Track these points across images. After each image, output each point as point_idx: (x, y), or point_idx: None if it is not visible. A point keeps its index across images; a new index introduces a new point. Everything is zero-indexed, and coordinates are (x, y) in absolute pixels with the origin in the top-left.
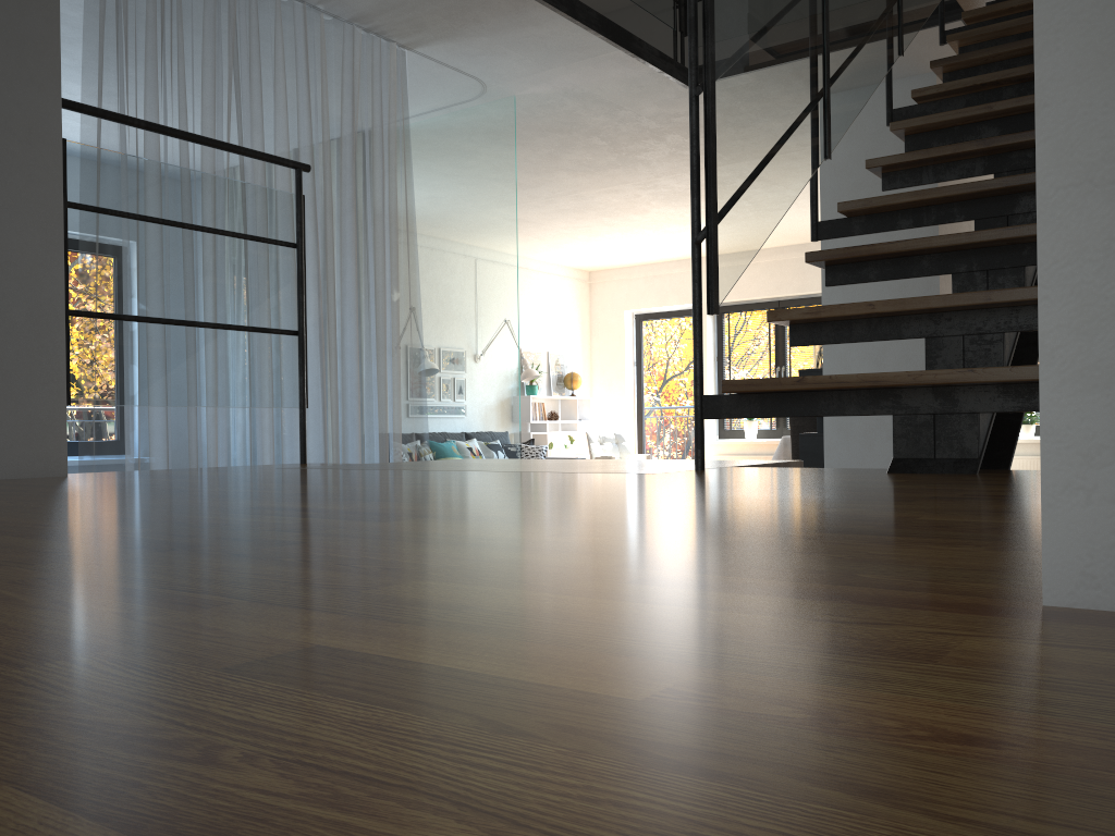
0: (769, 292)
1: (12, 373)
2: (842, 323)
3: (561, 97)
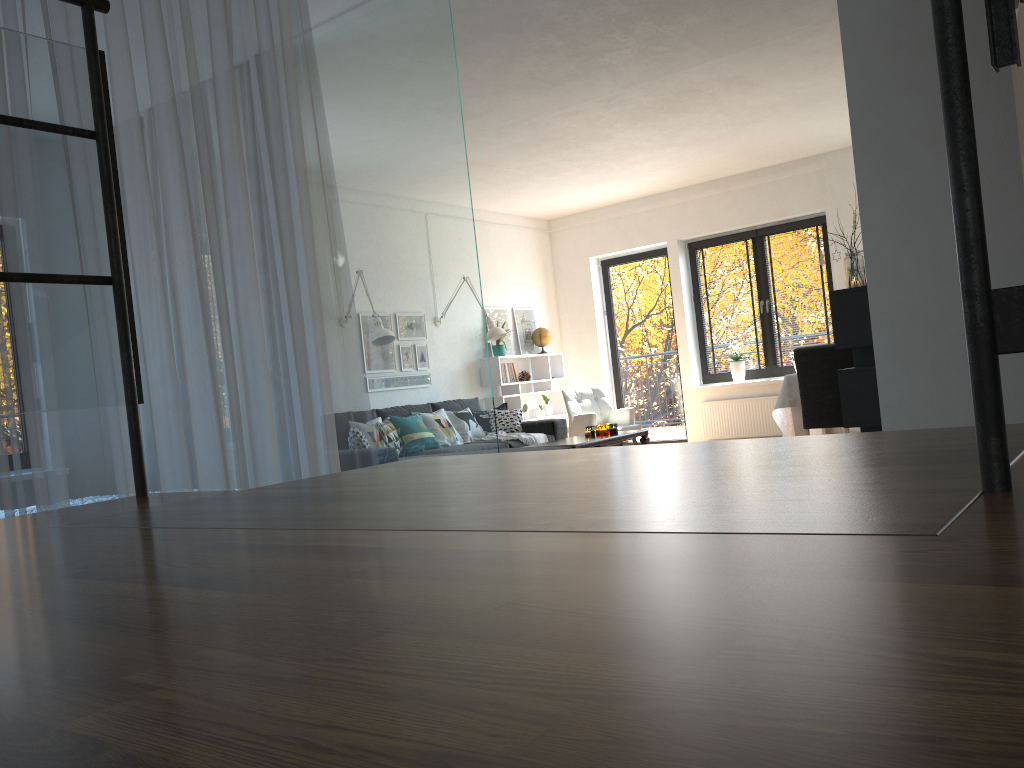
0: (745, 221)
1: None
2: None
3: None
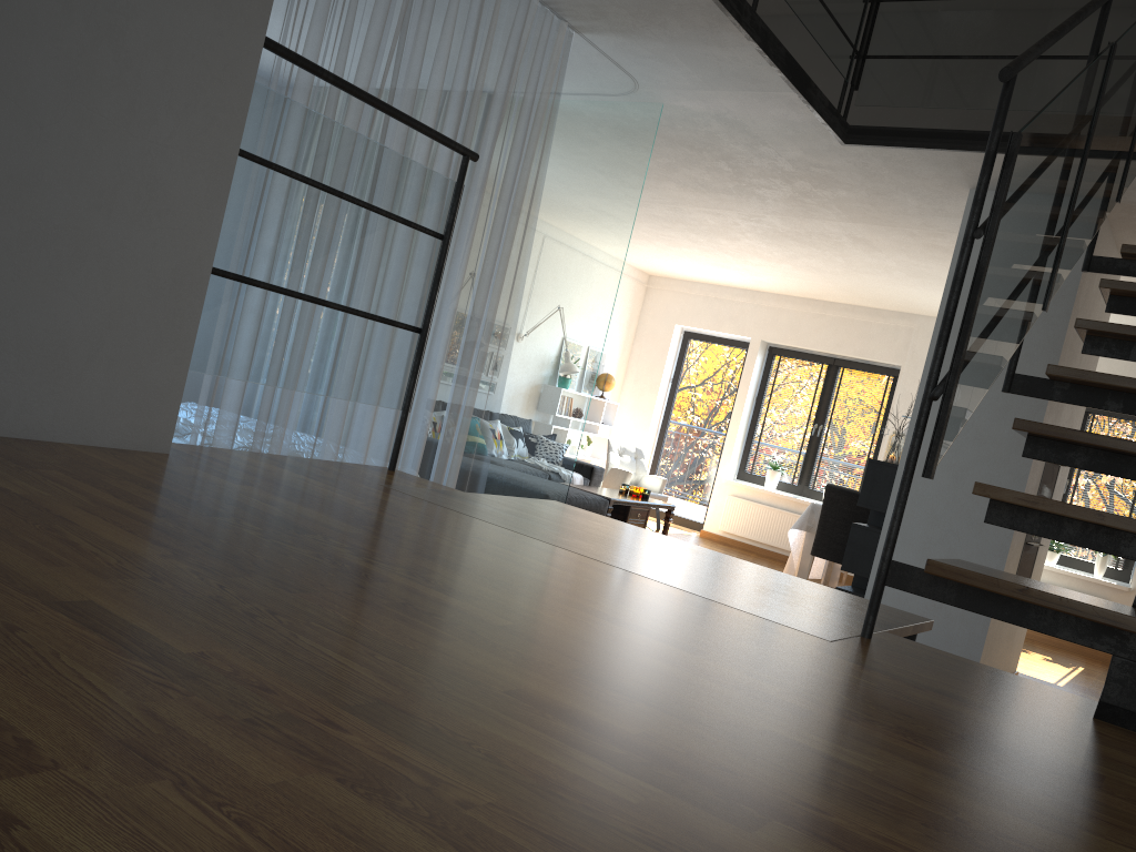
0: (828, 347)
1: (142, 333)
2: (1052, 517)
3: (709, 118)
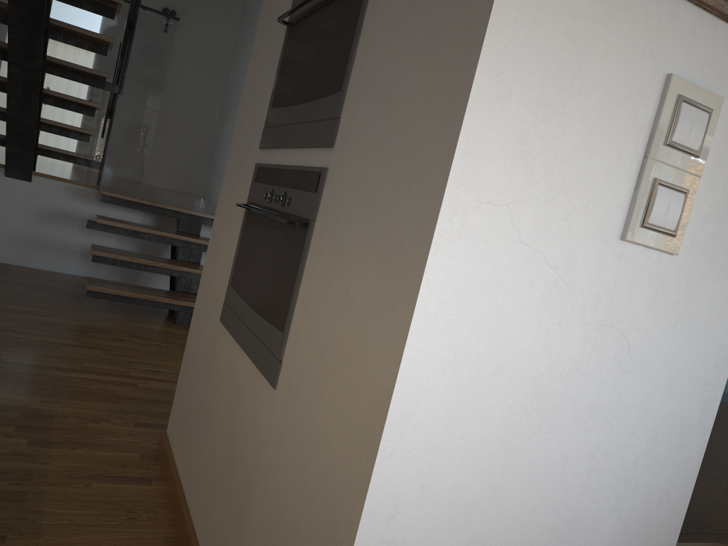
0: None
1: None
2: (70, 131)
3: None
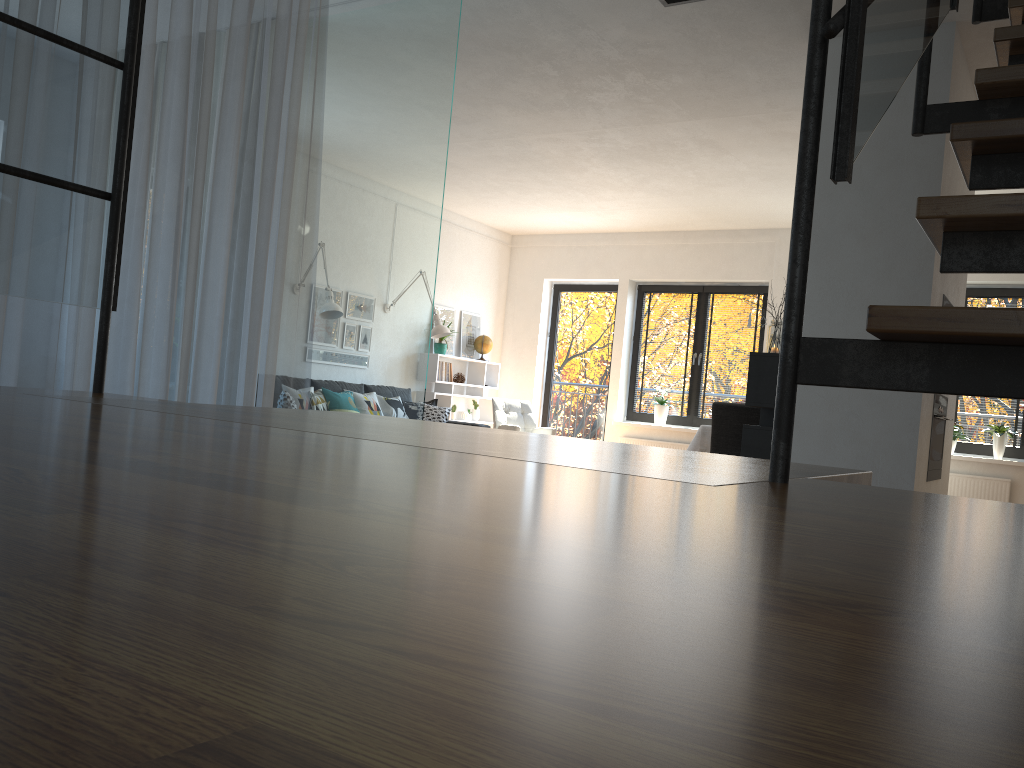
0: (695, 275)
1: None
2: None
3: None
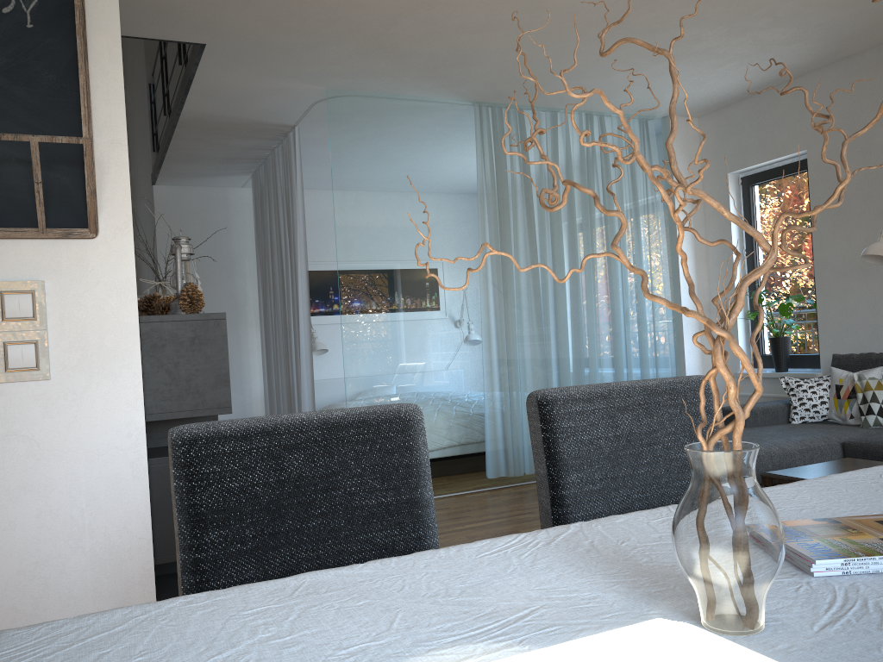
0: None
1: None
2: None
3: (306, 75)
